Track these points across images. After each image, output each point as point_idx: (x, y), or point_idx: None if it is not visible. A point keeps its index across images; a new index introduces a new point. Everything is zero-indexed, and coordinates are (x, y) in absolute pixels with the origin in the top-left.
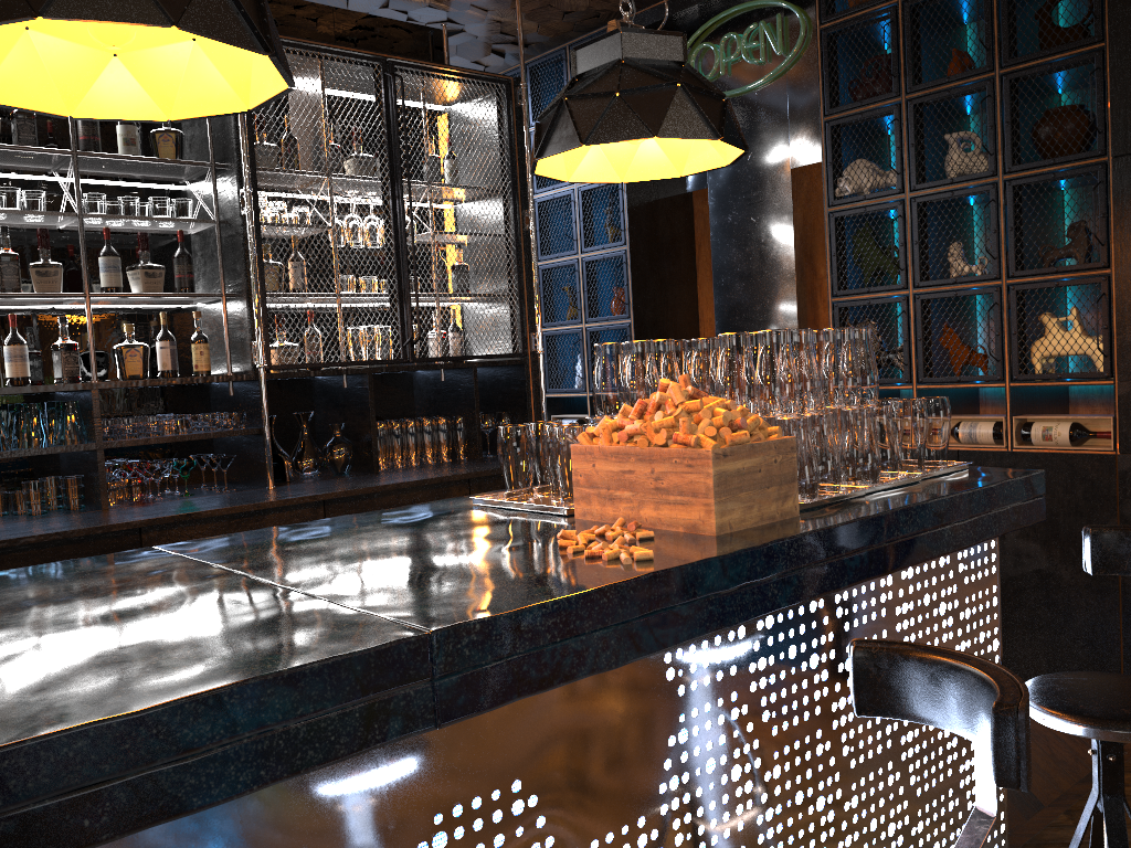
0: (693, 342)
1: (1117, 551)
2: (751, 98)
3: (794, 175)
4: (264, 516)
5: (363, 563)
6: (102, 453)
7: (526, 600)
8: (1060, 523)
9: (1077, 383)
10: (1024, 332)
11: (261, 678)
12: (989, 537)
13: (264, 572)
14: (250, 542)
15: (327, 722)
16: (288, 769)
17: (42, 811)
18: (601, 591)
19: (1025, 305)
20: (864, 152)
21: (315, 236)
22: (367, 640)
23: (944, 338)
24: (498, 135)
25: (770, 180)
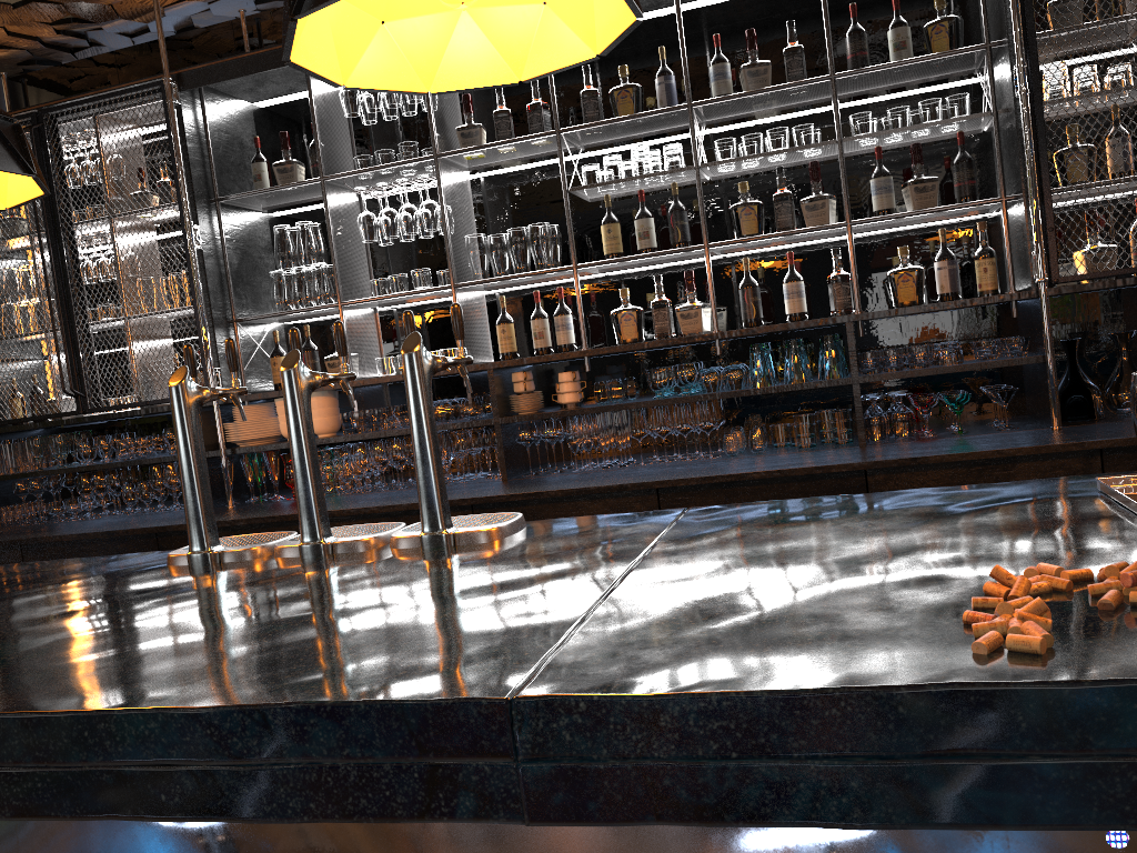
0: None
1: None
2: None
3: None
4: (1014, 464)
5: (742, 569)
6: (857, 387)
7: (705, 681)
8: None
9: None
10: None
11: (303, 705)
12: None
13: (655, 561)
14: (752, 516)
15: (380, 773)
16: (340, 810)
17: (130, 774)
18: (825, 696)
19: None
20: None
21: (1123, 102)
22: (453, 688)
23: None
24: None
25: None
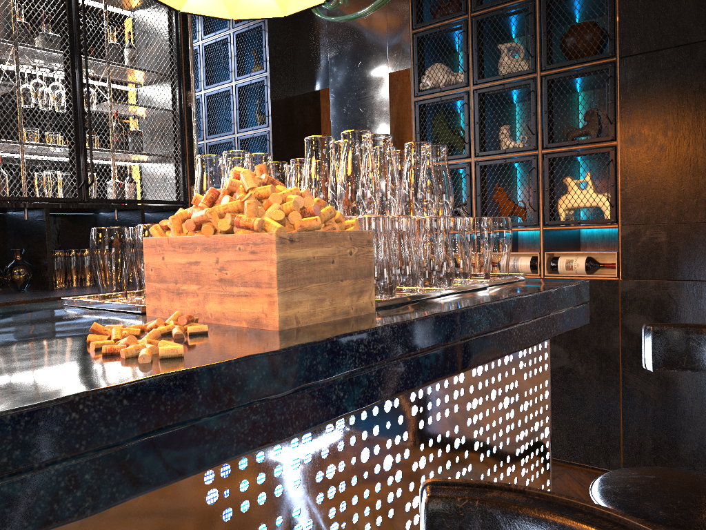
0: (291, 162)
1: (676, 348)
2: (361, 21)
3: (391, 81)
4: None
5: None
6: None
7: None
8: (578, 332)
9: (591, 227)
10: (554, 189)
11: None
12: (548, 337)
13: None
14: None
15: None
16: None
17: None
18: (67, 403)
19: (554, 170)
20: (440, 62)
21: None
22: None
23: (496, 195)
24: (168, 32)
25: (374, 81)
